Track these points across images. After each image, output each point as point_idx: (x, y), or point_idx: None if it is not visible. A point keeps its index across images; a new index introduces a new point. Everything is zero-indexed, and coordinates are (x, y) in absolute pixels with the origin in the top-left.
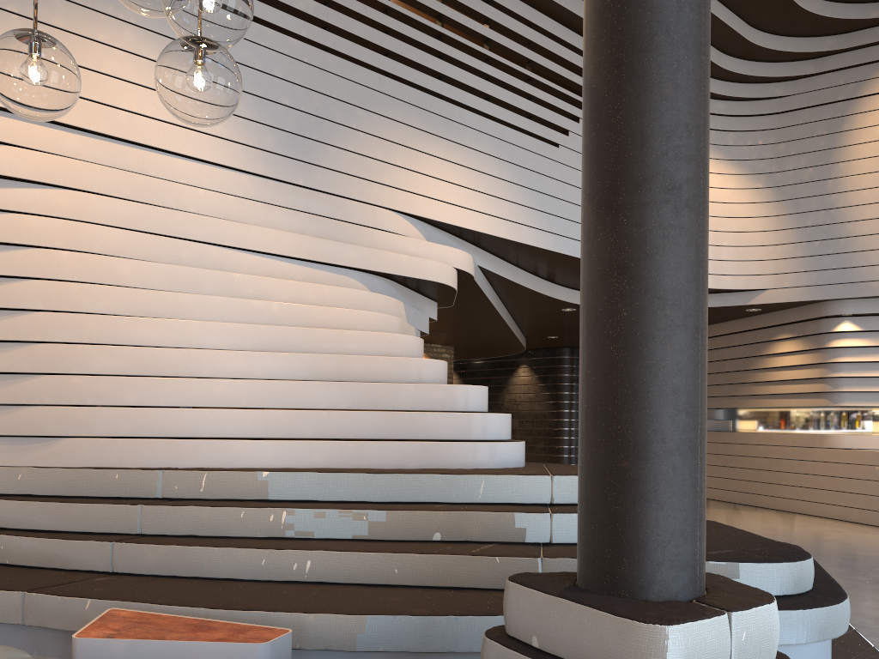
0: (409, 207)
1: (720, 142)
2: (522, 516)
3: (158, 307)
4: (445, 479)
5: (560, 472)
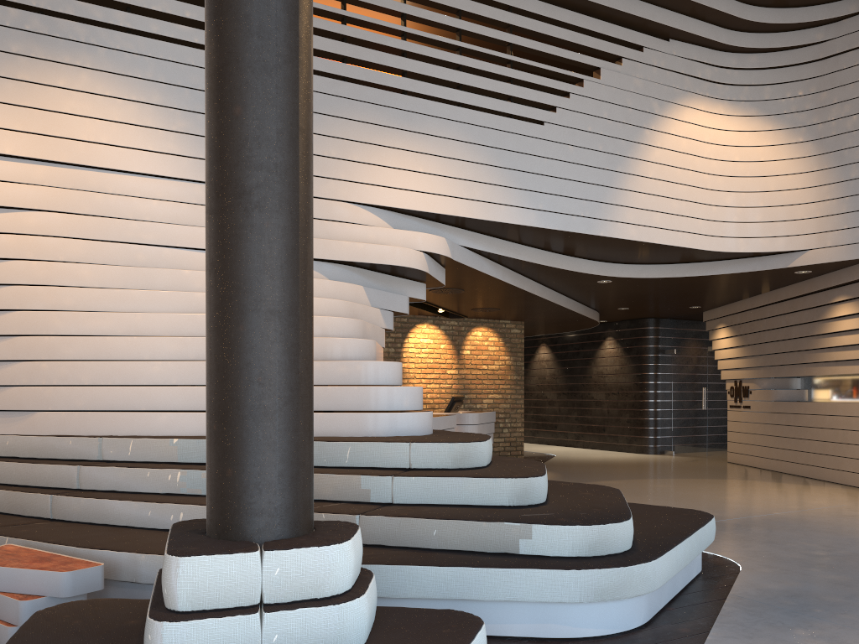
0: (367, 198)
1: (755, 98)
2: (367, 479)
3: (112, 303)
4: (318, 445)
5: (426, 439)
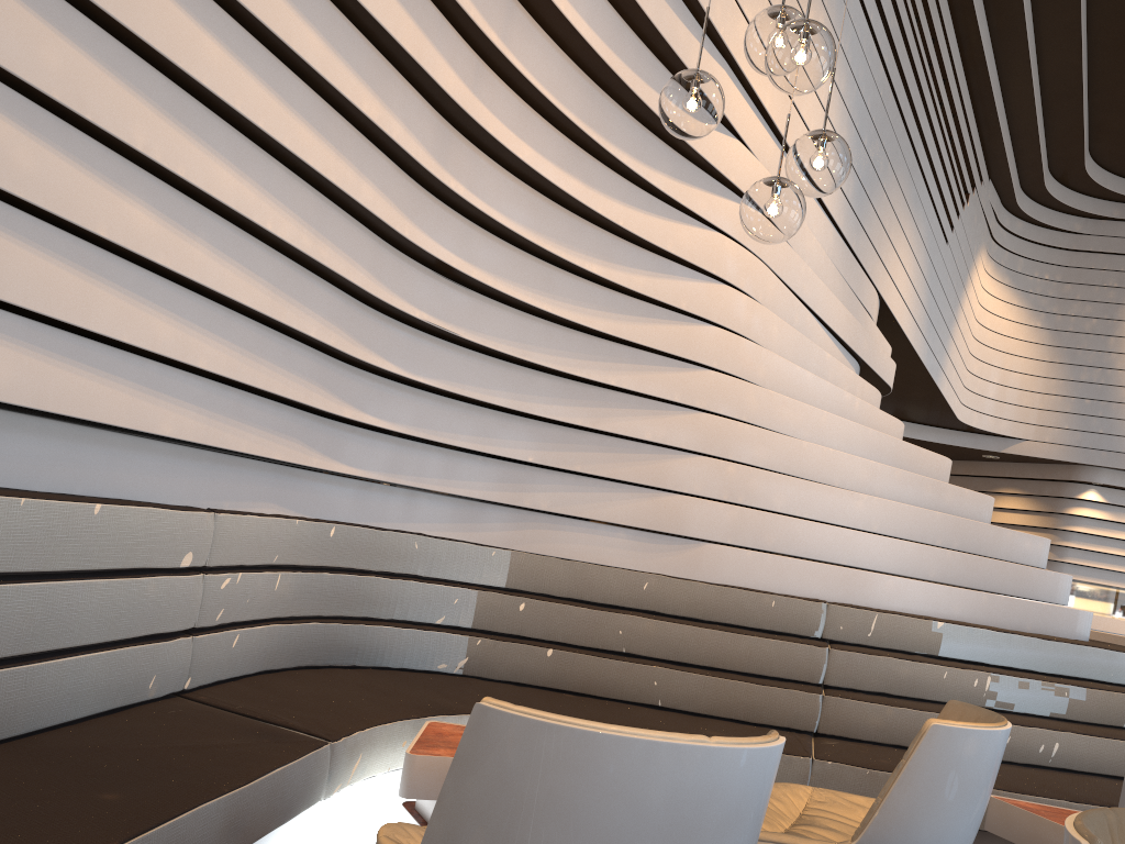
0: (886, 293)
1: (1010, 266)
2: None
3: (791, 386)
4: (1107, 655)
5: None
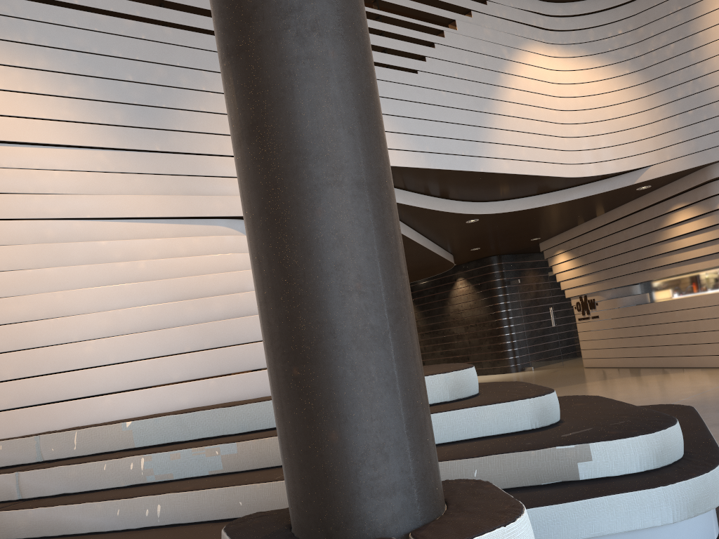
0: None
1: (582, 40)
2: None
3: (26, 285)
4: None
5: None
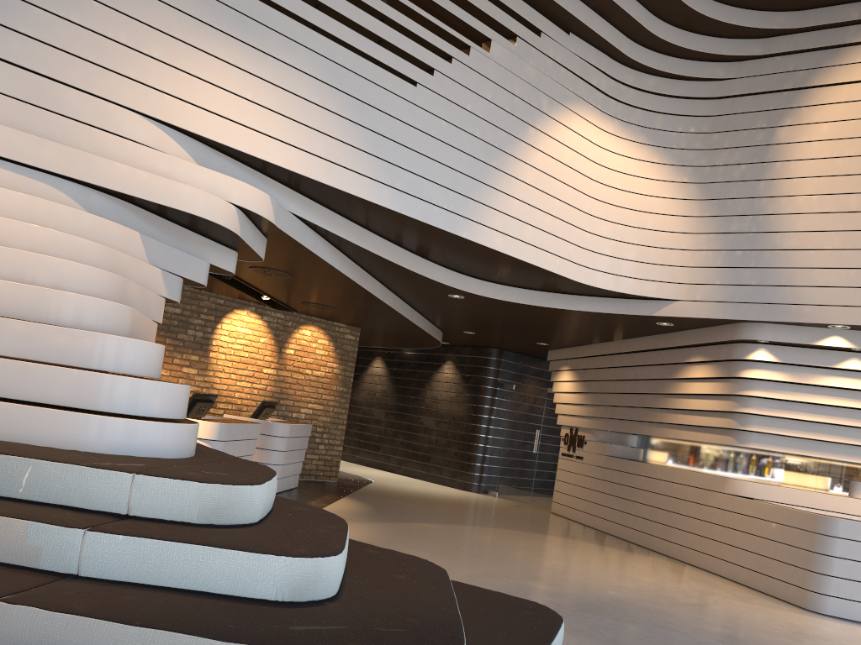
0: (165, 113)
1: (646, 124)
2: (40, 529)
3: None
4: None
5: (166, 471)
